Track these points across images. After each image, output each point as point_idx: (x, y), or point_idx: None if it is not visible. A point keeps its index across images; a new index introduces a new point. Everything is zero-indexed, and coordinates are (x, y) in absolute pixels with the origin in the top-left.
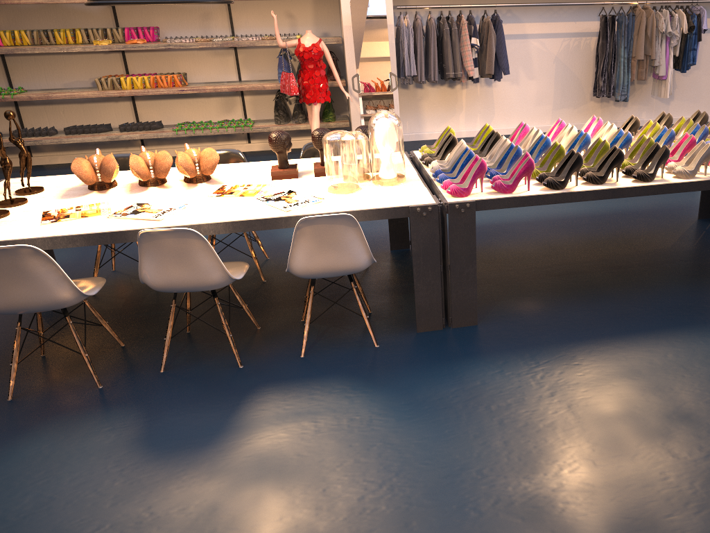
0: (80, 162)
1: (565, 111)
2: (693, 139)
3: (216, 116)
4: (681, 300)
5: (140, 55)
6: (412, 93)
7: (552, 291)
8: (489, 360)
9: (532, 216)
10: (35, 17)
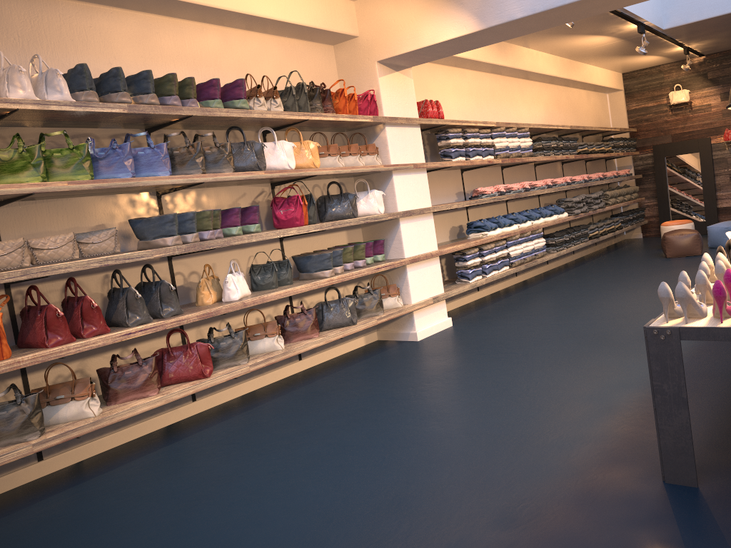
0: None
1: None
2: None
3: None
4: (707, 399)
5: None
6: None
7: None
8: (698, 341)
9: None
10: None
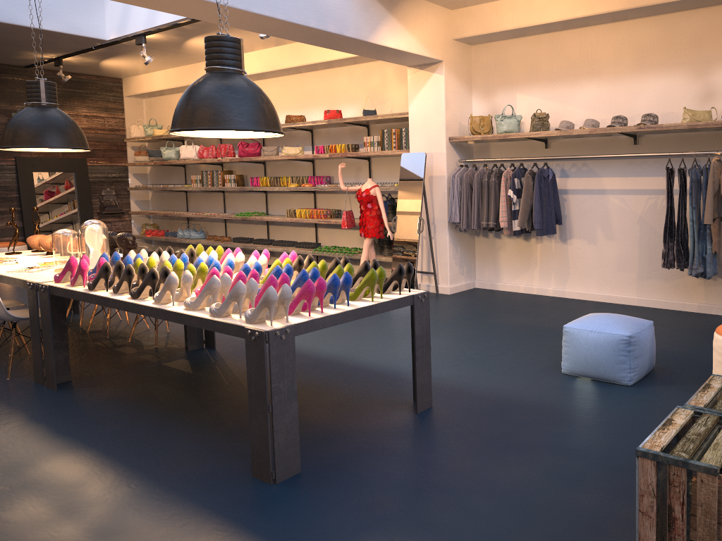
0: (35, 236)
1: (654, 283)
2: (210, 272)
3: (357, 244)
4: (149, 433)
5: (323, 196)
6: (491, 242)
7: (140, 394)
8: None
9: (325, 354)
10: (282, 169)
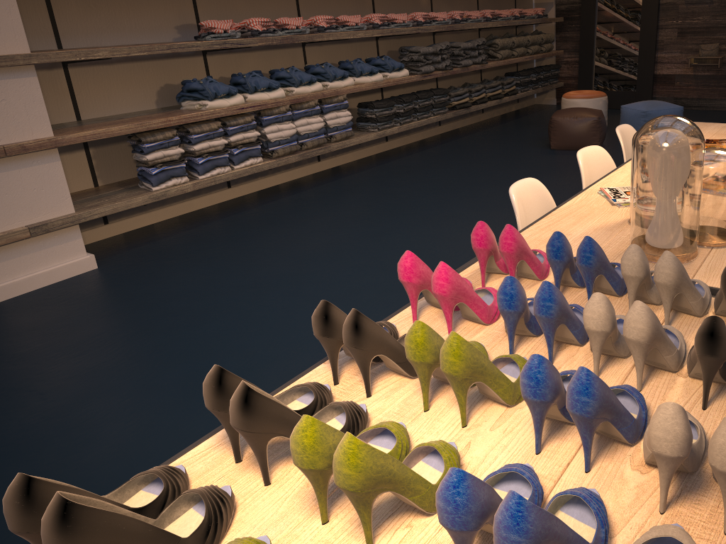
0: None
1: None
2: None
3: None
4: None
5: None
6: None
7: None
8: None
9: None
10: None
